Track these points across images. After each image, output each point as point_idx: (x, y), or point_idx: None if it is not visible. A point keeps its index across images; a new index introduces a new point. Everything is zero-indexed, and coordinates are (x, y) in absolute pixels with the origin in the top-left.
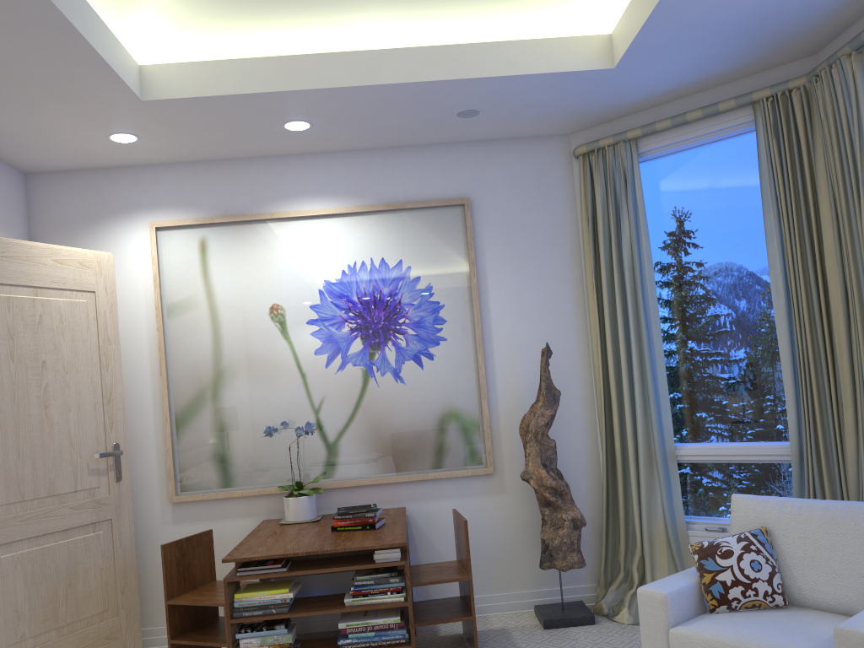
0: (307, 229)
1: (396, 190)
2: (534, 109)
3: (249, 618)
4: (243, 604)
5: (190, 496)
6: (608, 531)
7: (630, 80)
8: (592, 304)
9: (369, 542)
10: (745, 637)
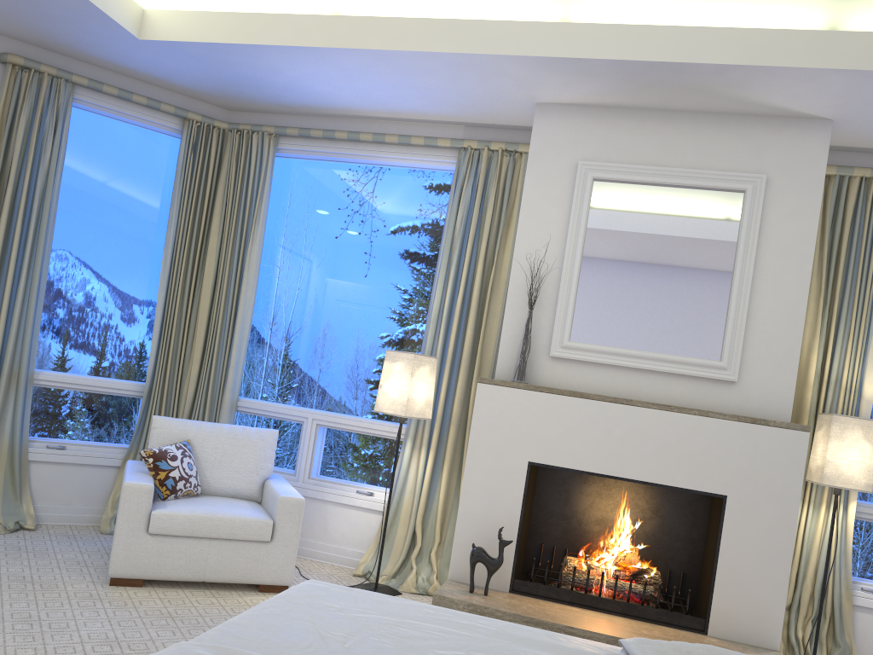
0: None
1: None
2: (25, 8)
3: None
4: None
5: None
6: None
7: (128, 49)
8: None
9: None
10: (213, 510)
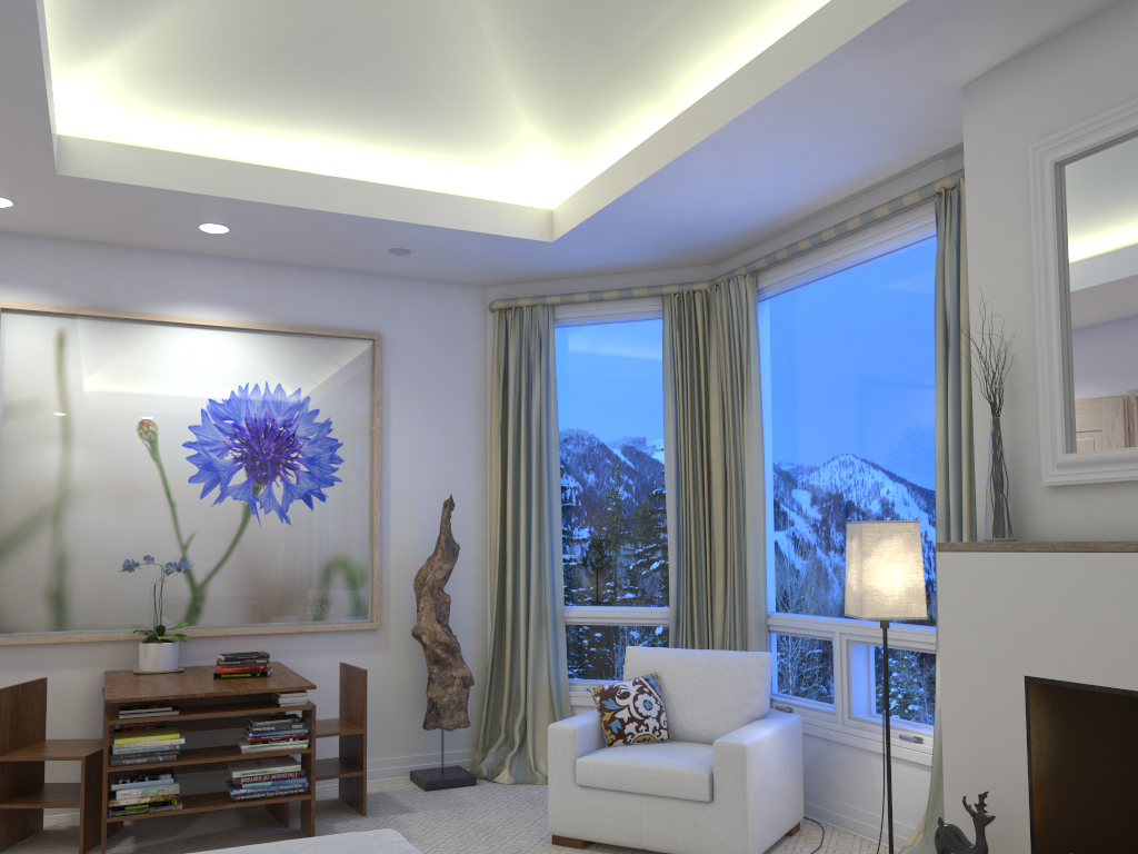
0: (195, 339)
1: (302, 312)
2: (465, 259)
3: (131, 765)
4: (124, 751)
5: (10, 639)
6: (490, 693)
7: (562, 254)
8: (495, 460)
9: (273, 686)
10: (642, 759)
